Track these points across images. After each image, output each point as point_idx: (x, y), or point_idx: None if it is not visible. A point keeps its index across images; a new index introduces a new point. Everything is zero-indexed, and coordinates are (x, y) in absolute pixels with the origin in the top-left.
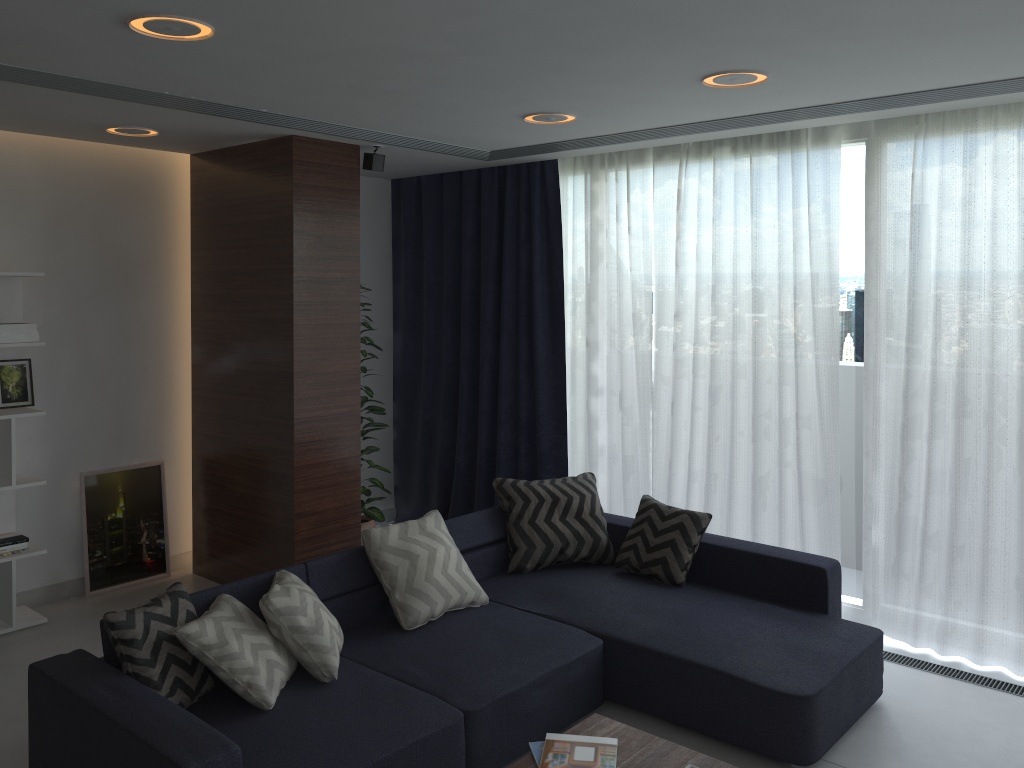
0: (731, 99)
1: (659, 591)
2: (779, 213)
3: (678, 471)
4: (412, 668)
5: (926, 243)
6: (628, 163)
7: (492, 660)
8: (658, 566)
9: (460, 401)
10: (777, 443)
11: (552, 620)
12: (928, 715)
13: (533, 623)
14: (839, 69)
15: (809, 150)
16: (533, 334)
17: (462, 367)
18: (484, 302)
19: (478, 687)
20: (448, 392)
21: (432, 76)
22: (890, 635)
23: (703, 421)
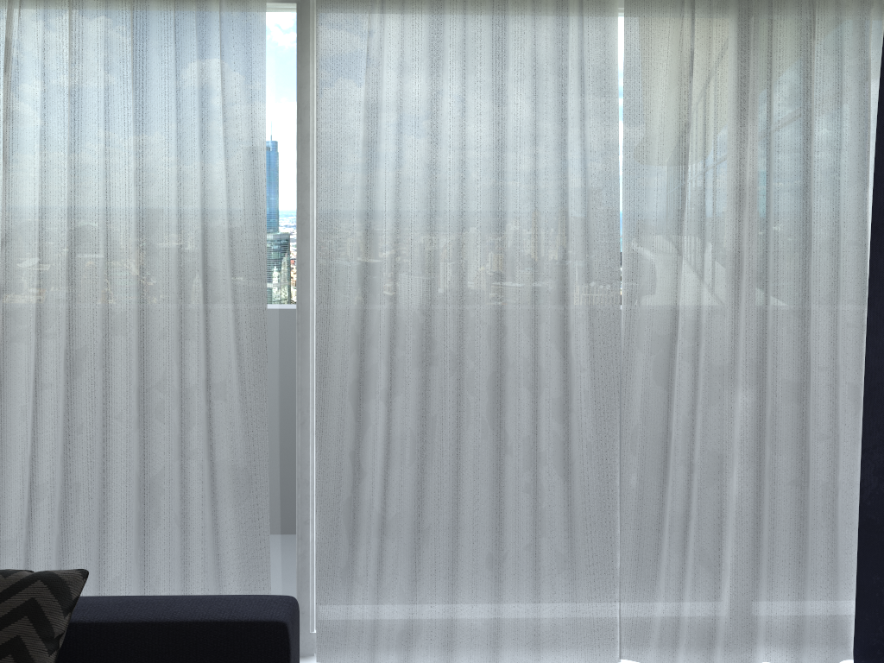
0: None
1: None
2: (178, 89)
3: (12, 488)
4: None
5: (383, 141)
6: None
7: None
8: None
9: None
10: (177, 425)
11: None
12: None
13: None
14: None
15: (223, 1)
16: None
17: None
18: None
19: None
20: None
21: None
22: (340, 662)
23: (55, 404)
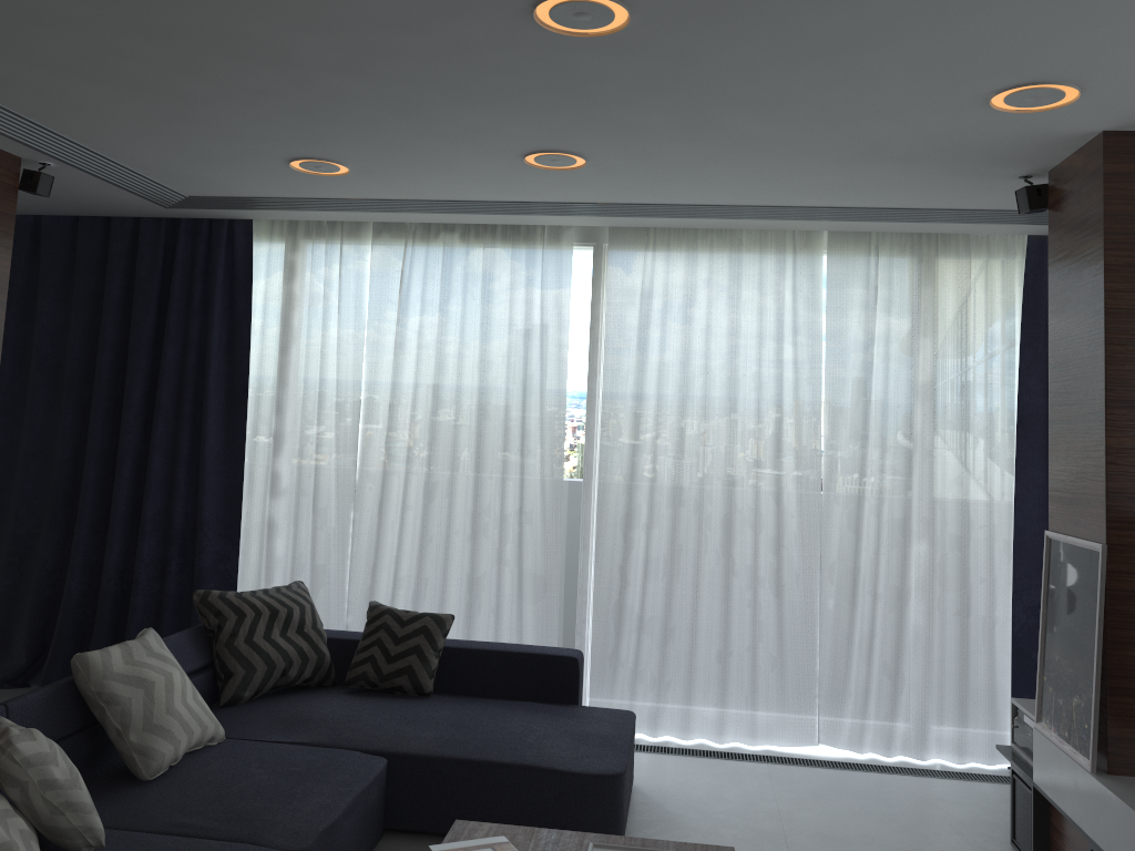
0: (523, 181)
1: (412, 703)
2: (511, 305)
3: (382, 578)
4: (189, 820)
5: (650, 345)
6: (344, 235)
7: (286, 794)
8: (403, 676)
9: (82, 507)
10: (496, 541)
11: (314, 746)
12: (675, 787)
13: (298, 752)
14: (648, 169)
15: (545, 247)
16: (203, 422)
17: (89, 463)
18: (133, 381)
19: (292, 824)
20: (60, 496)
21: (260, 88)
22: None
23: (413, 521)
